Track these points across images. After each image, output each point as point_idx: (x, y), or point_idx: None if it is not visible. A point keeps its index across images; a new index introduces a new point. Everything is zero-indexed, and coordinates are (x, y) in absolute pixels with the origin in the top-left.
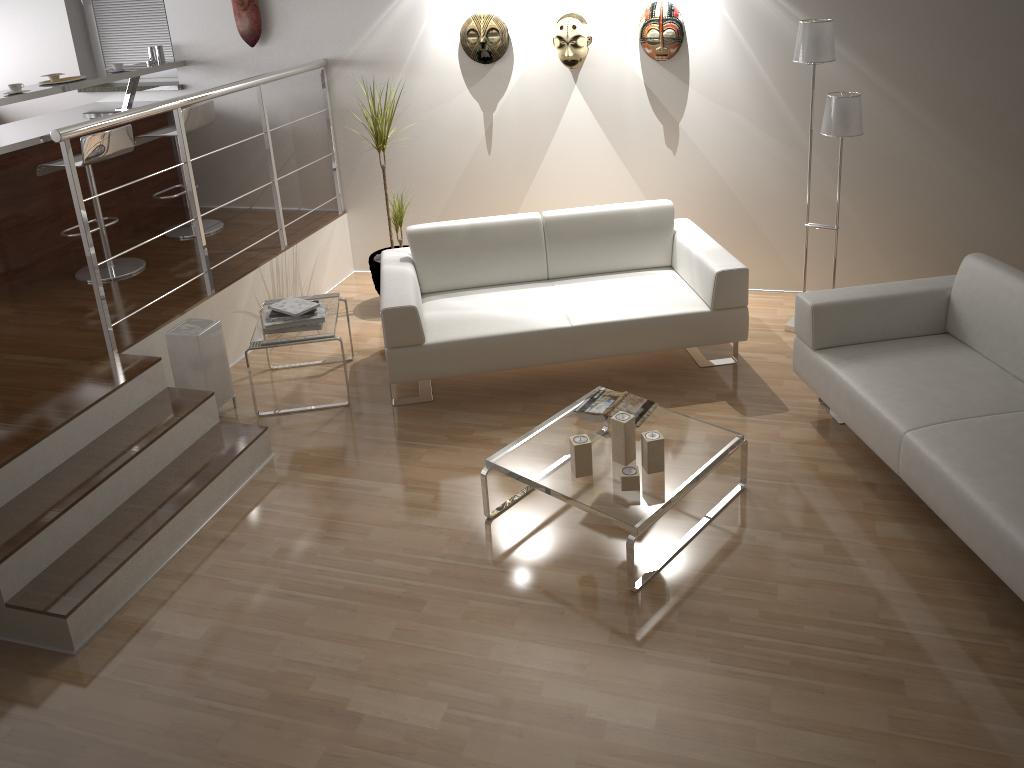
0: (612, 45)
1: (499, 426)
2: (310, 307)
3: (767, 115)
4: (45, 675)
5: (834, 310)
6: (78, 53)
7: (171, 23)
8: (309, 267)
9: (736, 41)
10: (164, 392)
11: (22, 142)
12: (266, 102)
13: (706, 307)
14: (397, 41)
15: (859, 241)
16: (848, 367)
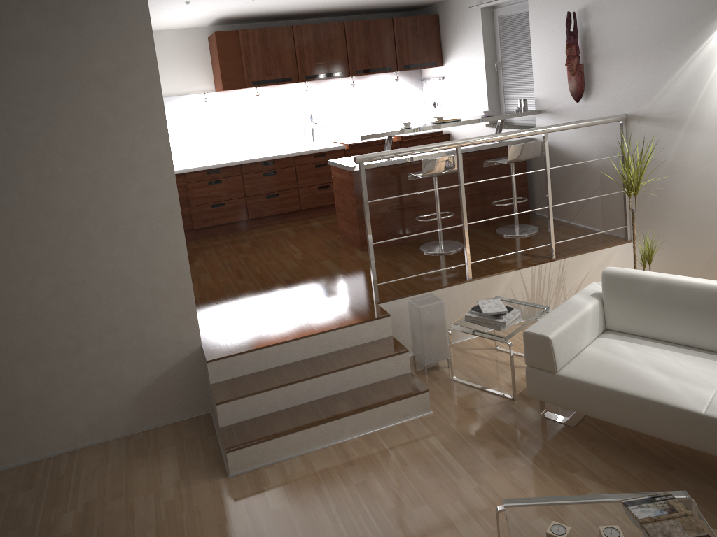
0: None
1: (601, 479)
2: (498, 311)
3: None
4: (209, 480)
5: None
6: (489, 102)
7: (534, 83)
8: (577, 279)
9: None
10: (386, 338)
11: (409, 158)
12: (584, 144)
13: None
14: (681, 102)
15: None
16: None
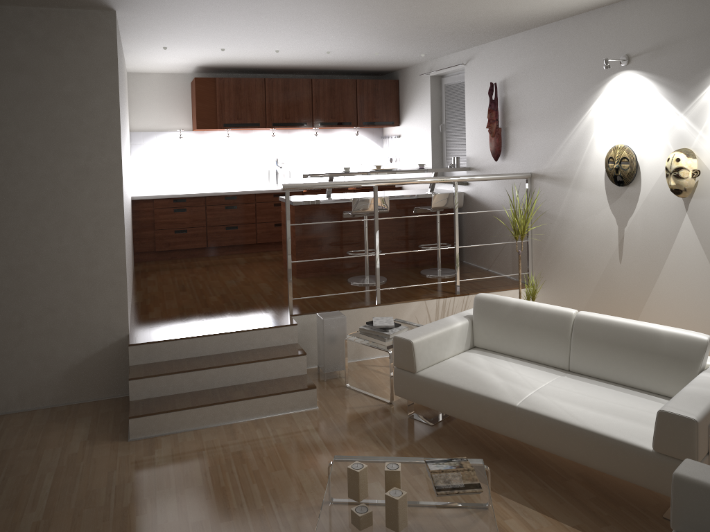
0: None
1: None
2: (386, 325)
3: None
4: (112, 442)
5: (700, 492)
6: (433, 159)
7: (466, 144)
8: None
9: None
10: (292, 344)
11: (348, 198)
12: (501, 199)
13: (651, 446)
14: (569, 163)
15: None
16: None
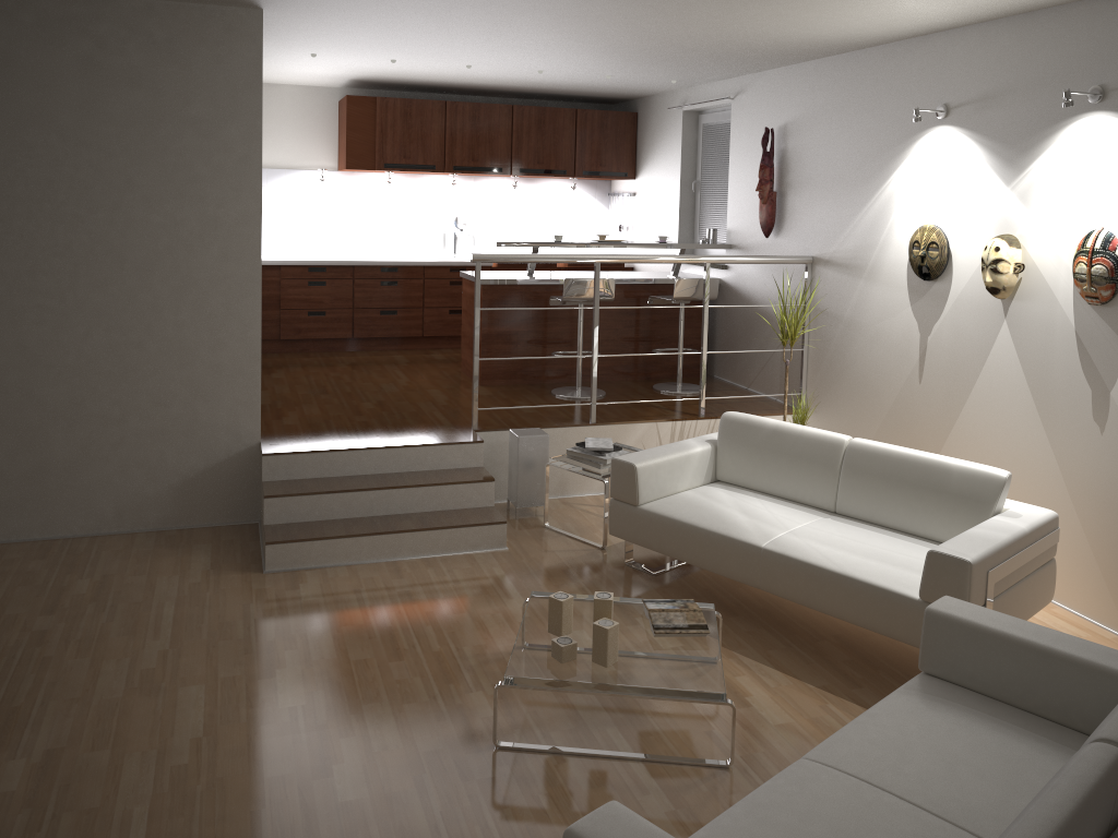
0: (1045, 277)
1: None
2: (602, 447)
3: None
4: (242, 573)
5: (952, 627)
6: (680, 230)
7: (728, 211)
8: None
9: None
10: (475, 468)
11: (557, 279)
12: (770, 290)
13: (918, 594)
14: (863, 246)
15: None
16: (904, 696)
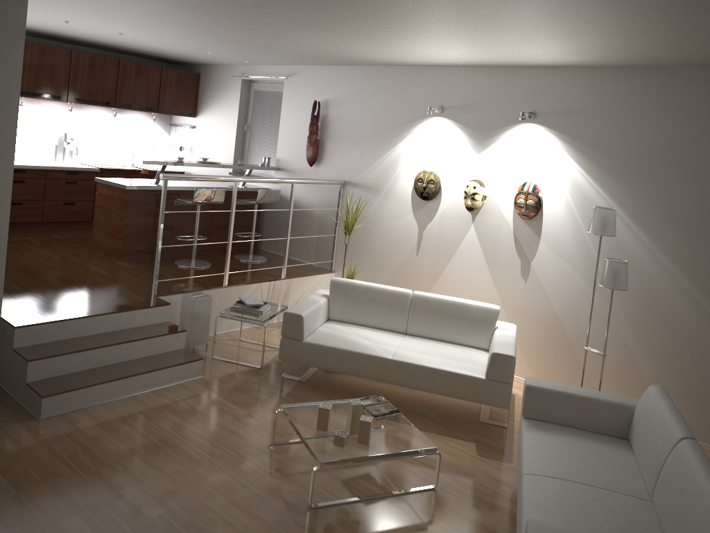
0: (497, 203)
1: None
2: (258, 303)
3: (588, 270)
4: (21, 422)
5: (541, 393)
6: (235, 154)
7: (278, 147)
8: (297, 295)
9: (573, 216)
10: (165, 322)
11: (176, 187)
12: (310, 198)
13: (483, 376)
14: (382, 177)
15: (645, 379)
16: (531, 432)
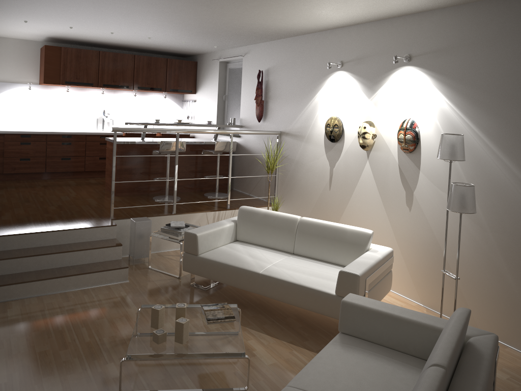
0: (385, 140)
1: None
2: (179, 226)
3: None
4: None
5: (354, 309)
6: (217, 118)
7: (241, 109)
8: None
9: None
10: (112, 239)
11: (157, 141)
12: (260, 147)
13: (334, 292)
14: (304, 126)
15: (518, 306)
16: (333, 346)
